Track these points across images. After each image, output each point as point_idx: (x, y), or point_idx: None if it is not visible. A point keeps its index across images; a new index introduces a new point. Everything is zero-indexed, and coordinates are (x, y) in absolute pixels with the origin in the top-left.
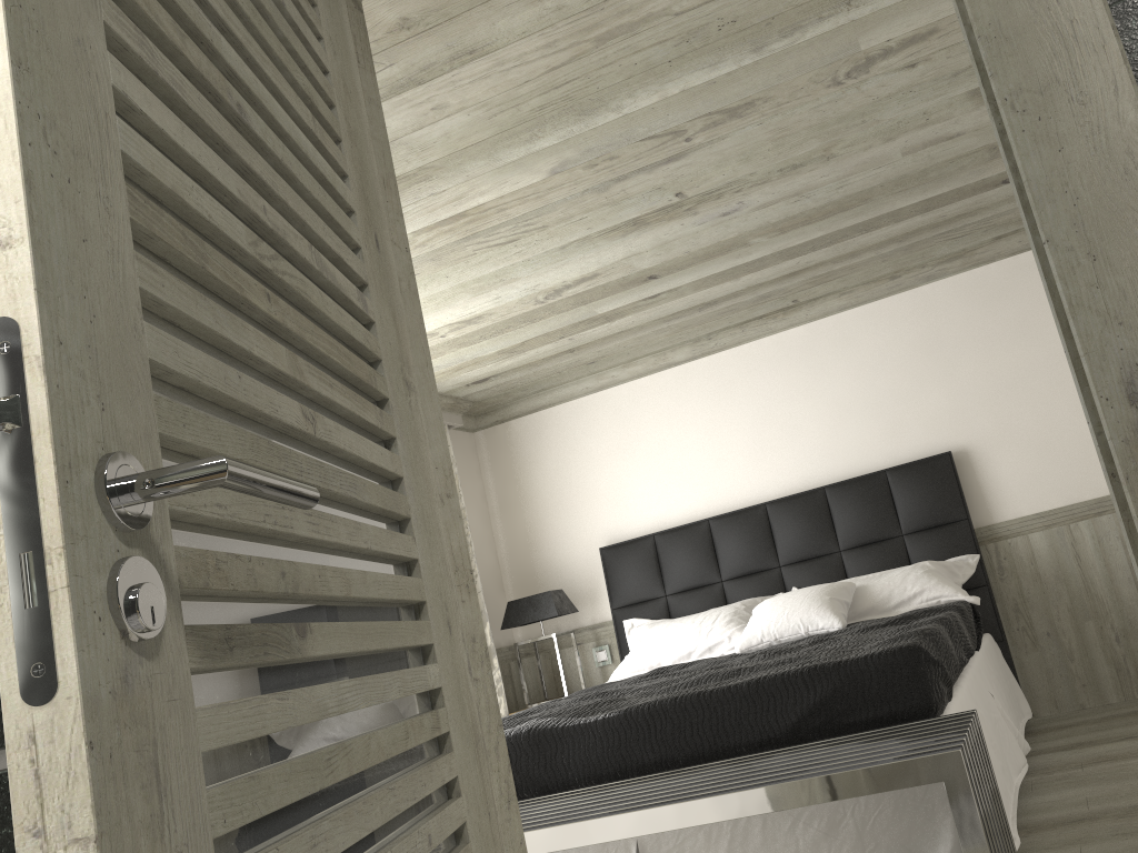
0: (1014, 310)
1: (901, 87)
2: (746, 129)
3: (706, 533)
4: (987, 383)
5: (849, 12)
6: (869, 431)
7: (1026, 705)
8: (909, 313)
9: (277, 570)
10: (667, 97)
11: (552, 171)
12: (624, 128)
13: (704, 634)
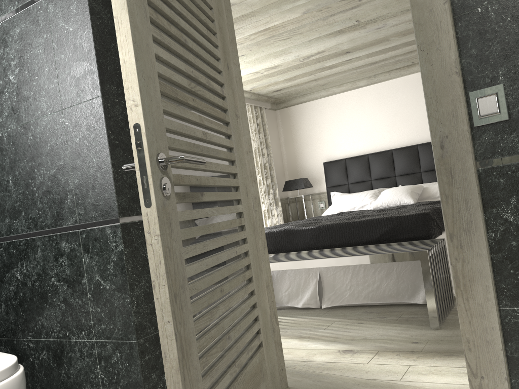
0: None
1: None
2: None
3: (366, 160)
4: None
5: None
6: None
7: None
8: None
9: (195, 178)
10: None
11: (303, 13)
12: None
13: (360, 201)
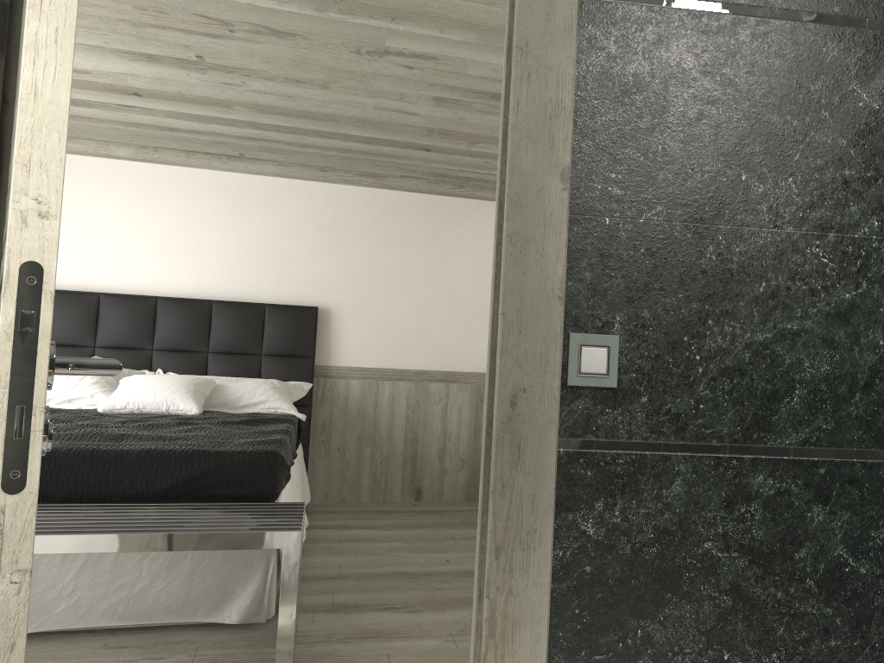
0: (395, 228)
1: (397, 75)
2: (279, 46)
3: (94, 304)
4: (360, 270)
5: (391, 23)
6: (263, 272)
7: (308, 493)
8: (324, 200)
9: None
10: (234, 1)
11: None
12: (186, 1)
13: (68, 388)
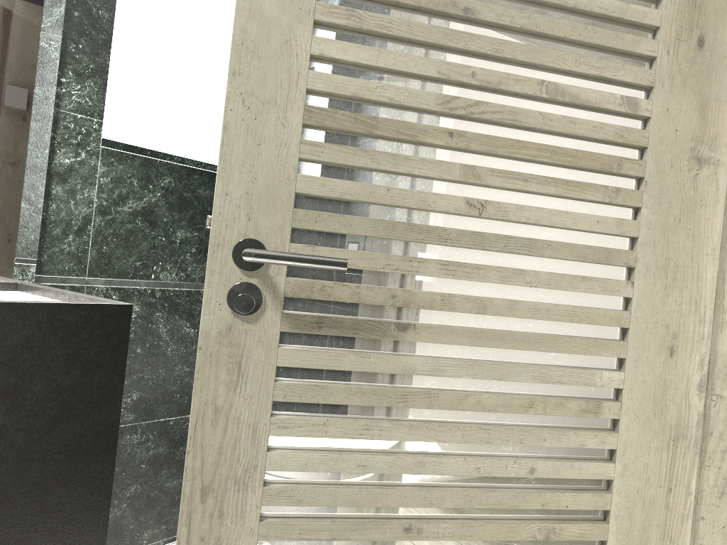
0: None
1: None
2: None
3: None
4: None
5: None
6: None
7: None
8: None
9: (387, 294)
10: None
11: None
12: None
13: None
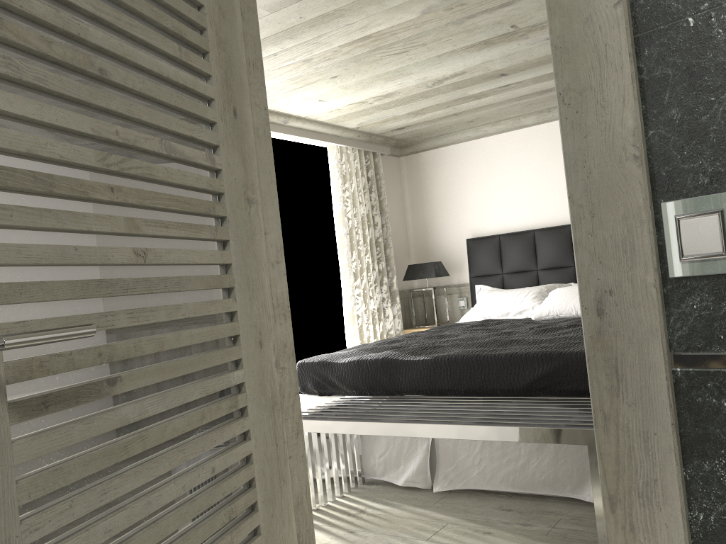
0: None
1: None
2: None
3: (531, 239)
4: None
5: None
6: None
7: None
8: None
9: (95, 353)
10: None
11: (423, 12)
12: None
13: (517, 303)
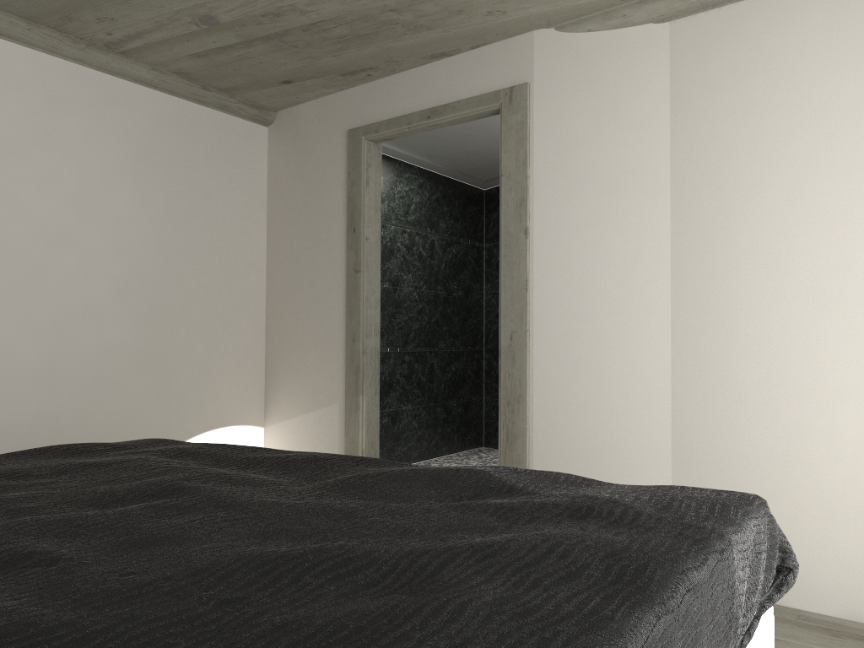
0: None
1: None
2: None
3: None
4: None
5: None
6: None
7: None
8: None
9: None
10: None
11: None
12: None
13: None
